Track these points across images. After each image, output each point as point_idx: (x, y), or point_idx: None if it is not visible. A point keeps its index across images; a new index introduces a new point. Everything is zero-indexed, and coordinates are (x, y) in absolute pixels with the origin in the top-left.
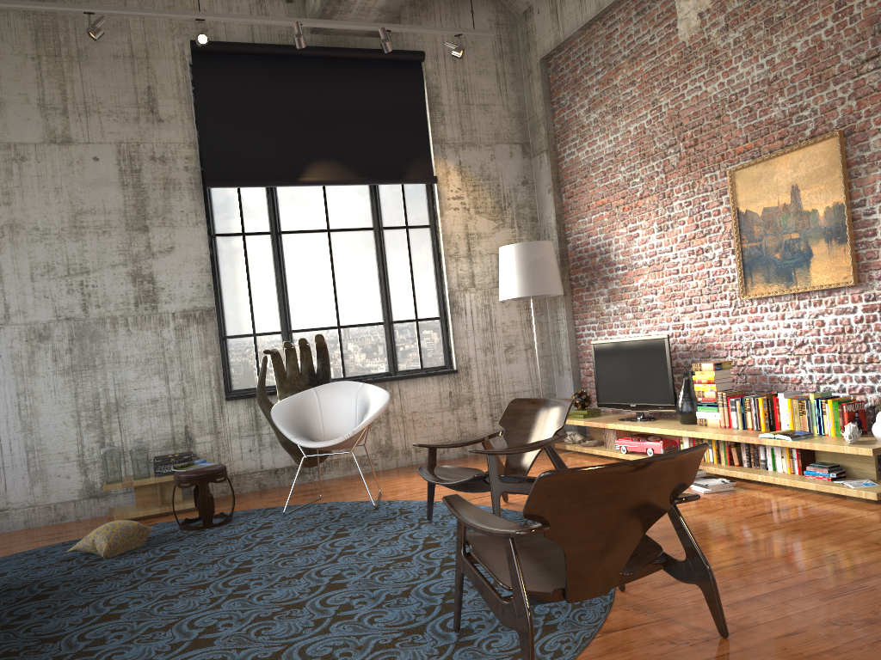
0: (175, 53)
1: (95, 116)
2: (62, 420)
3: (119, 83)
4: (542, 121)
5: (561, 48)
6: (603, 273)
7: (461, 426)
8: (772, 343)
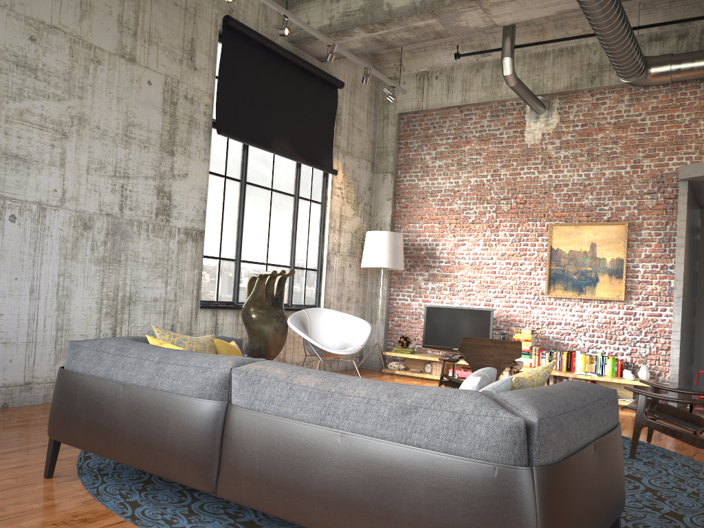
0: (212, 19)
1: (154, 47)
2: (88, 305)
3: (174, 27)
4: (391, 153)
5: (417, 112)
6: (426, 262)
7: None
8: (560, 323)
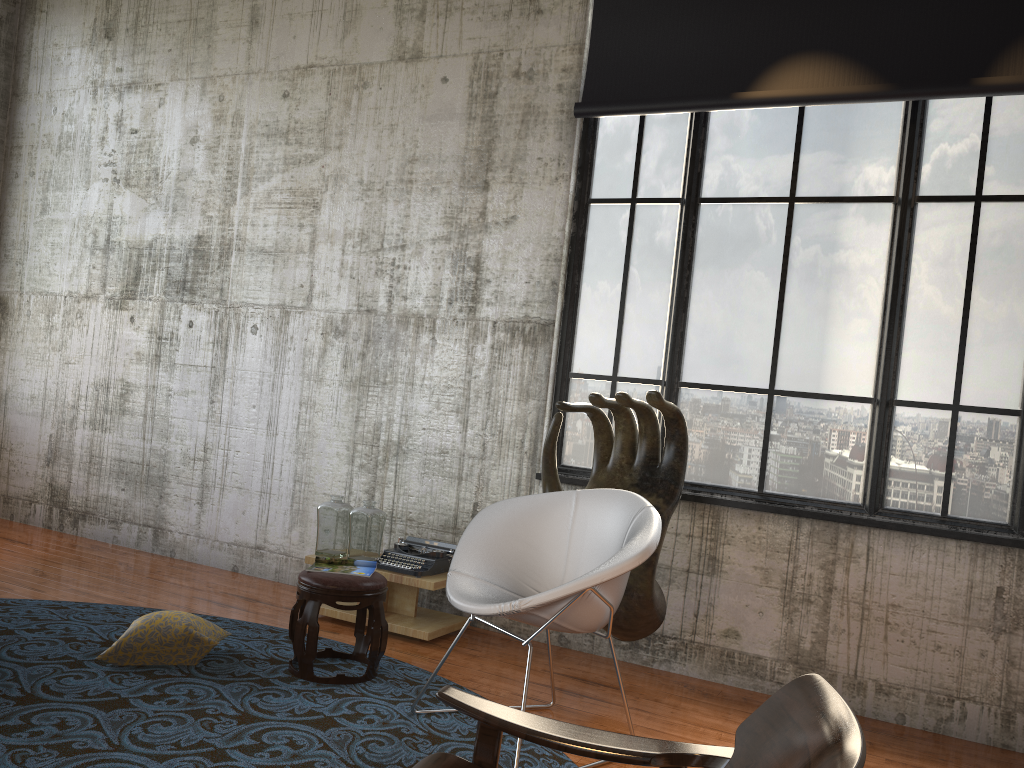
0: None
1: (455, 15)
2: (336, 450)
3: None
4: None
5: None
6: None
7: (1013, 677)
8: None
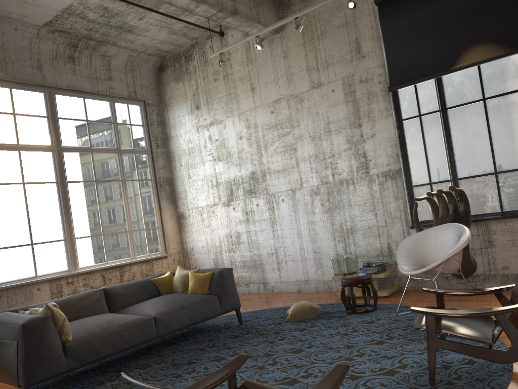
0: (369, 10)
1: (331, 66)
2: (327, 237)
3: (341, 42)
4: None
5: None
6: None
7: None
8: None
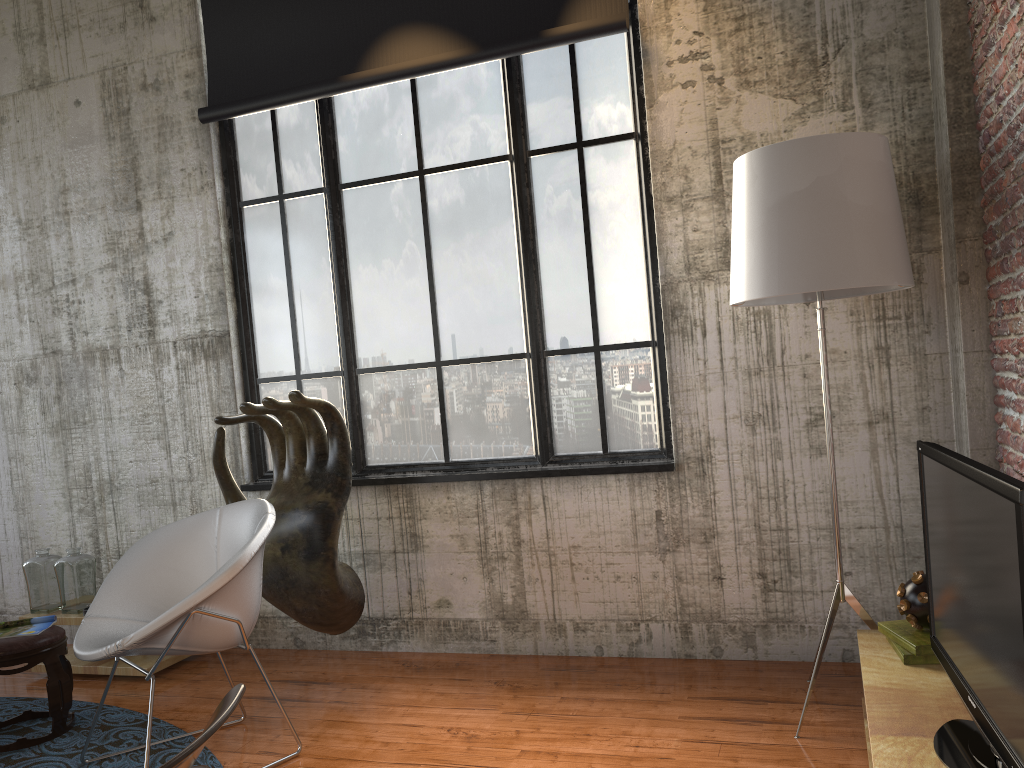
0: None
1: (74, 34)
2: (53, 499)
3: None
4: None
5: None
6: (1020, 216)
7: (683, 591)
8: None
